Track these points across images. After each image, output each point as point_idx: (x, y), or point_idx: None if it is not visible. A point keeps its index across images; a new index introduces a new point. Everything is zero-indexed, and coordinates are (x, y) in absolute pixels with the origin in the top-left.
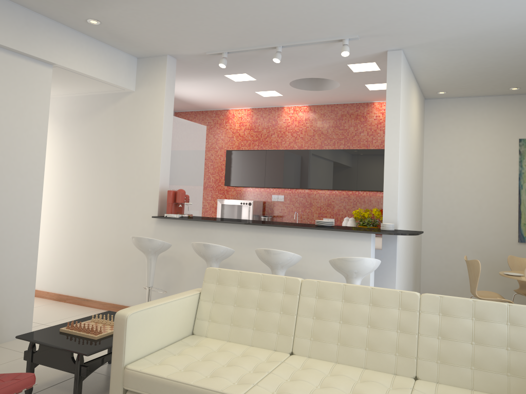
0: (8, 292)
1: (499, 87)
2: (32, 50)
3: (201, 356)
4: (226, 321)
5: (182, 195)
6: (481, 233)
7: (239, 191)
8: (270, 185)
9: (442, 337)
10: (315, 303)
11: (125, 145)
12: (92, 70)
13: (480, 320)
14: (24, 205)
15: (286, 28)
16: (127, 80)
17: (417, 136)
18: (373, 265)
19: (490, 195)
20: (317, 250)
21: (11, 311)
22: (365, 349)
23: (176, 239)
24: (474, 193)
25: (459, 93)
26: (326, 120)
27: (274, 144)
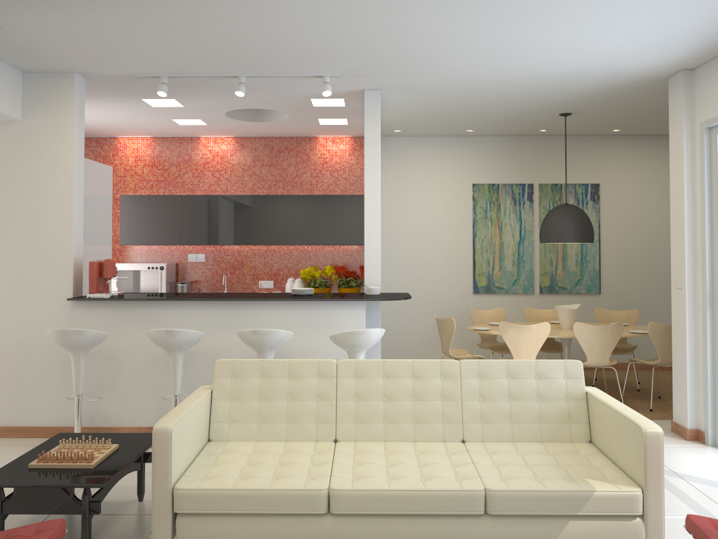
0: None
1: (456, 129)
2: None
3: (244, 461)
4: (252, 419)
5: (112, 267)
6: (438, 286)
7: (139, 250)
8: (190, 242)
9: (482, 399)
10: (355, 384)
11: (9, 198)
12: None
13: (513, 378)
14: None
15: (263, 60)
16: (11, 104)
17: None
18: (380, 336)
19: (445, 245)
20: (303, 324)
21: None
22: (412, 422)
23: (106, 327)
24: (430, 243)
25: (415, 131)
26: (259, 156)
27: (188, 186)
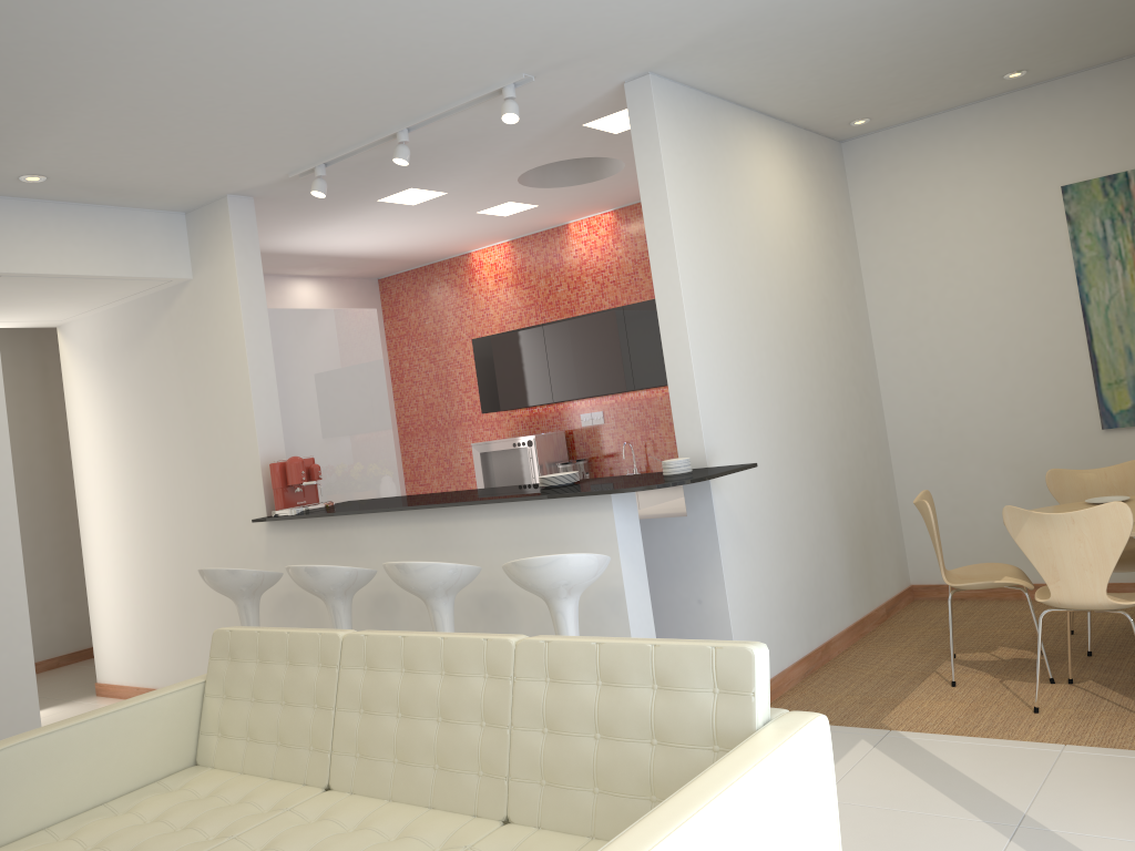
0: None
1: (976, 82)
2: None
3: (156, 812)
4: (240, 734)
5: (296, 469)
6: (1016, 422)
7: (520, 417)
8: (564, 397)
9: (550, 728)
10: (362, 681)
11: (197, 387)
12: (80, 263)
13: (608, 684)
14: None
15: (374, 99)
16: (168, 261)
17: (807, 236)
18: (578, 568)
19: (1020, 332)
20: (525, 543)
21: None
22: (434, 767)
23: (303, 558)
24: (984, 332)
25: (902, 112)
26: None
27: (564, 307)
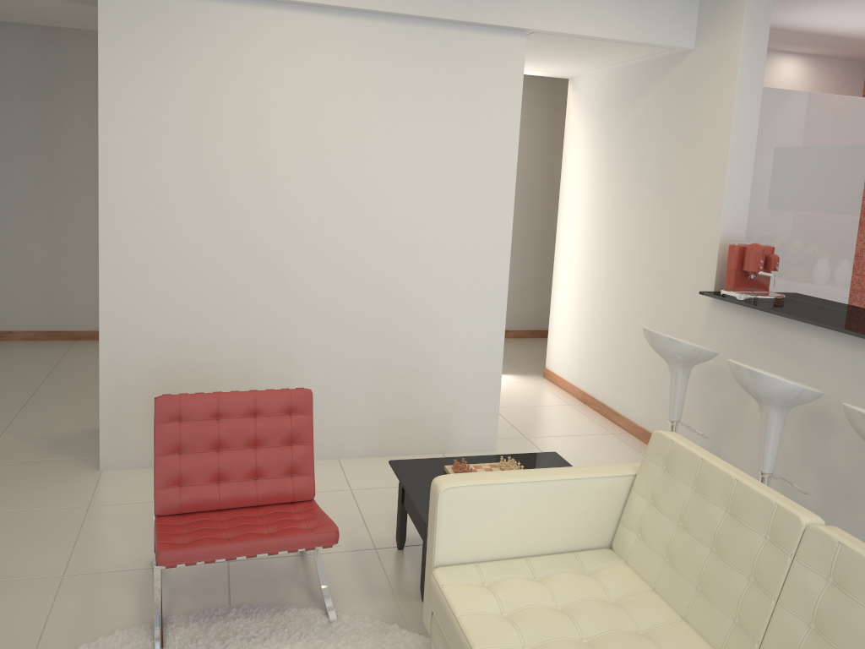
0: (459, 385)
1: None
2: (484, 14)
3: (567, 600)
4: (659, 550)
5: (755, 257)
6: None
7: None
8: None
9: None
10: (821, 593)
11: (674, 154)
12: (598, 26)
13: None
14: (481, 261)
15: None
16: (675, 30)
17: None
18: None
19: None
20: None
21: (463, 412)
22: None
23: (740, 342)
24: None
25: None
26: None
27: None
